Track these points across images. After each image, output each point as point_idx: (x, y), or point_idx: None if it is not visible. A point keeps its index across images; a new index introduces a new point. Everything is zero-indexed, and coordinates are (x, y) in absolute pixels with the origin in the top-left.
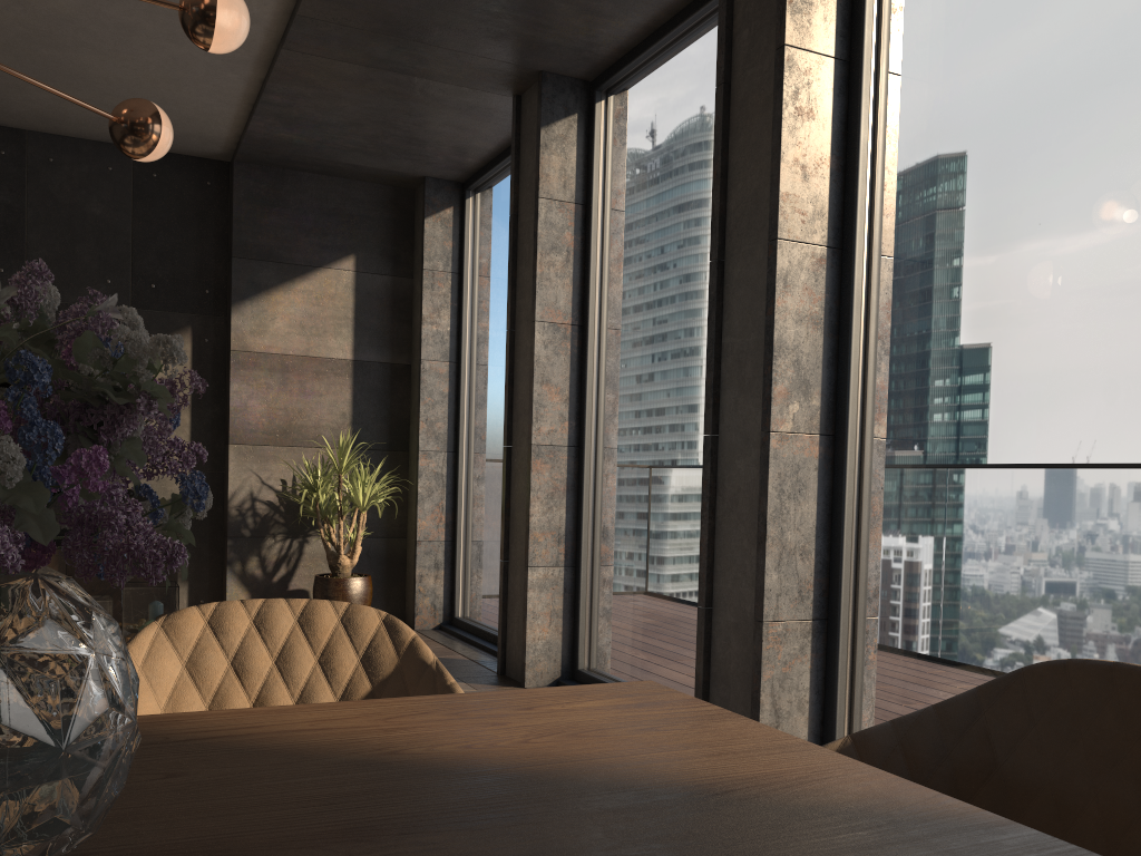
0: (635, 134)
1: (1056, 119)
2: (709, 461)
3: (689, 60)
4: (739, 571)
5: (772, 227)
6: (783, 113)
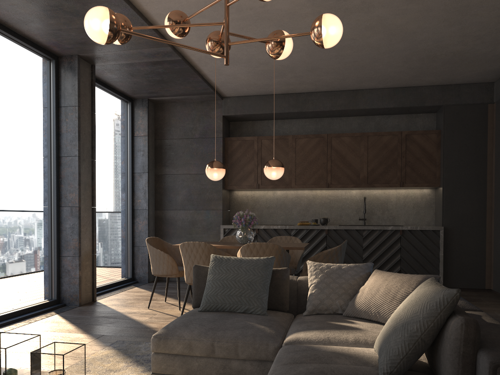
0: None
1: (7, 128)
2: None
3: None
4: None
5: None
6: None
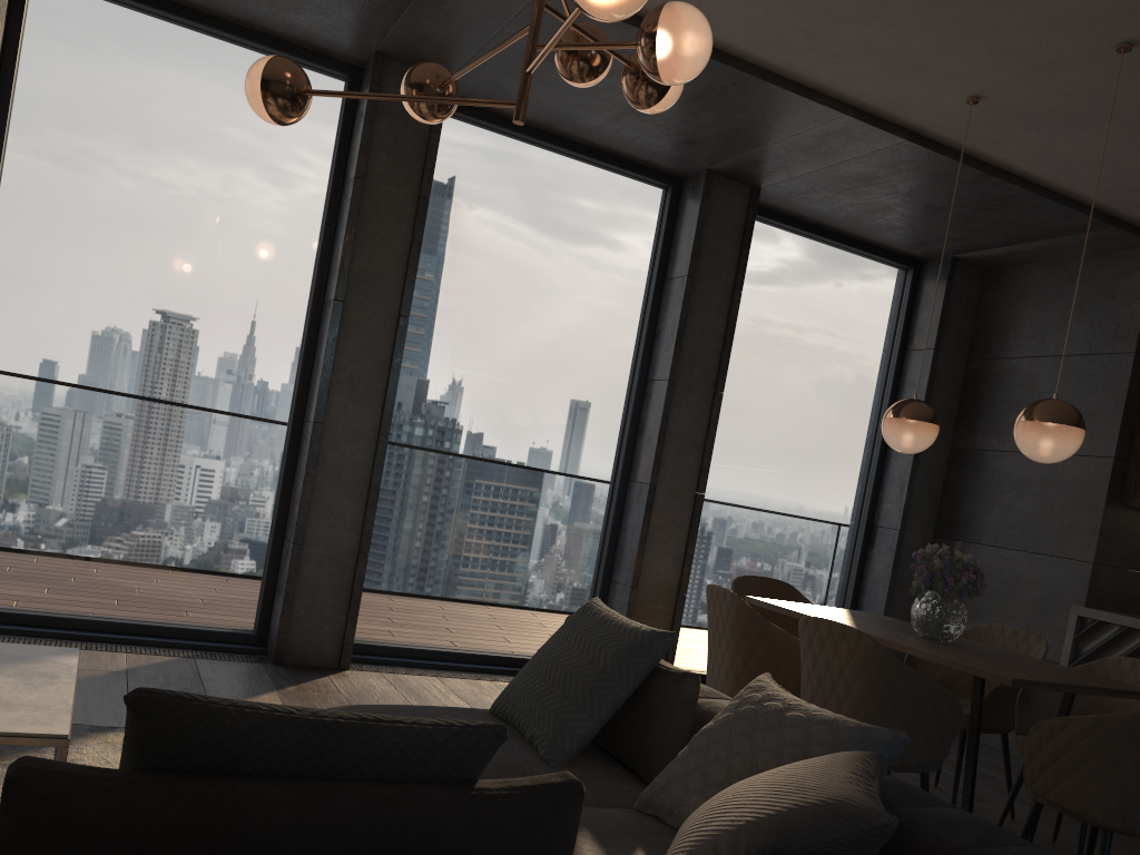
0: (109, 69)
1: (529, 320)
2: (319, 442)
3: (217, 65)
4: (337, 519)
5: (406, 308)
6: (422, 240)
